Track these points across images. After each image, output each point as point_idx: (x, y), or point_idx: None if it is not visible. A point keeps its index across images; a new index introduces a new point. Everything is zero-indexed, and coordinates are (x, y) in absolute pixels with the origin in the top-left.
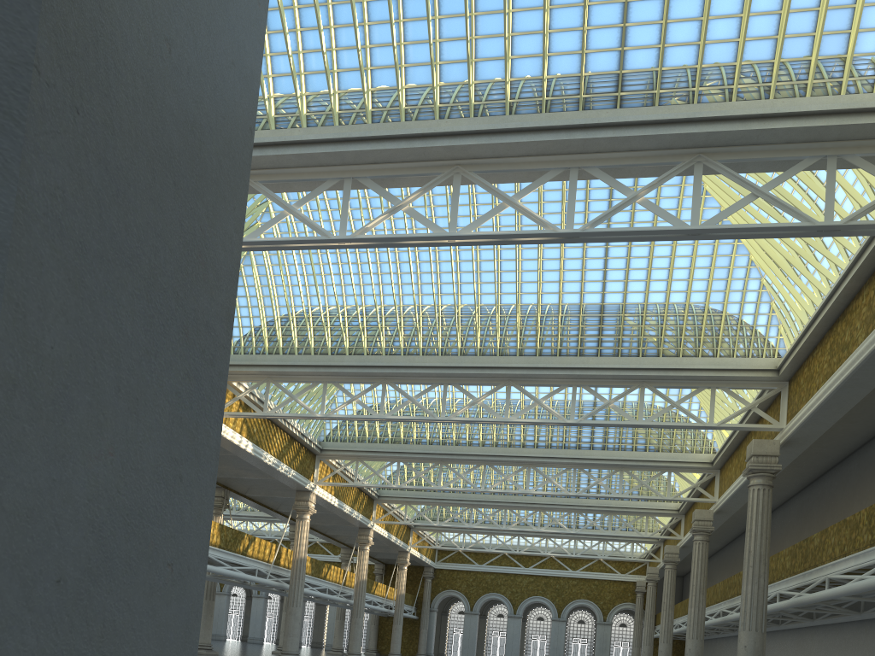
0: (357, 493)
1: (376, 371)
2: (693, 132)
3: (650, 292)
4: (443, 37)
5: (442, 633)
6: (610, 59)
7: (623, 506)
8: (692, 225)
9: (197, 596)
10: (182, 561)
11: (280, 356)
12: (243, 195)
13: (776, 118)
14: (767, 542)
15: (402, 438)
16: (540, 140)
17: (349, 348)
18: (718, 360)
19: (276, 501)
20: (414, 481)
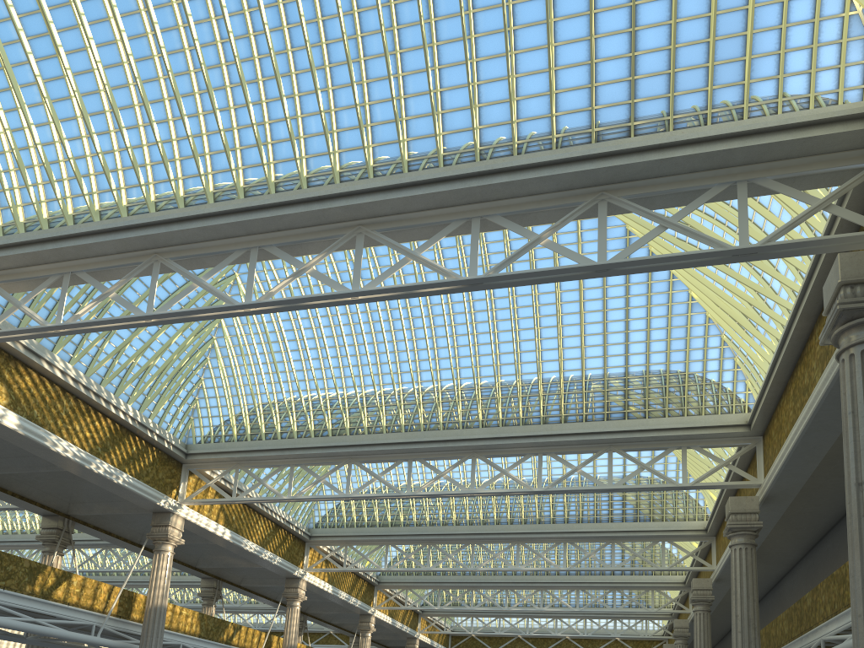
0: (355, 579)
1: (340, 450)
2: (590, 169)
3: (609, 356)
4: (337, 106)
5: None
6: (503, 110)
7: (626, 581)
8: (599, 261)
9: None
10: None
11: (248, 442)
12: None
13: (675, 147)
14: (755, 605)
15: (390, 521)
16: (435, 191)
17: (315, 431)
18: (685, 418)
19: (273, 591)
20: (413, 565)
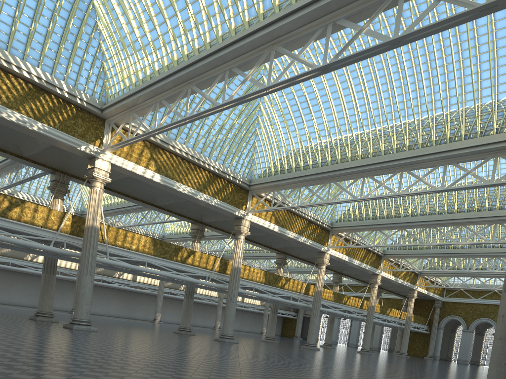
0: (366, 253)
1: (323, 175)
2: None
3: (499, 85)
4: None
5: (450, 344)
6: None
7: None
8: (394, 37)
9: None
10: None
11: (278, 175)
12: None
13: None
14: None
15: (378, 215)
16: (303, 14)
17: (312, 164)
18: None
19: None
20: (406, 243)
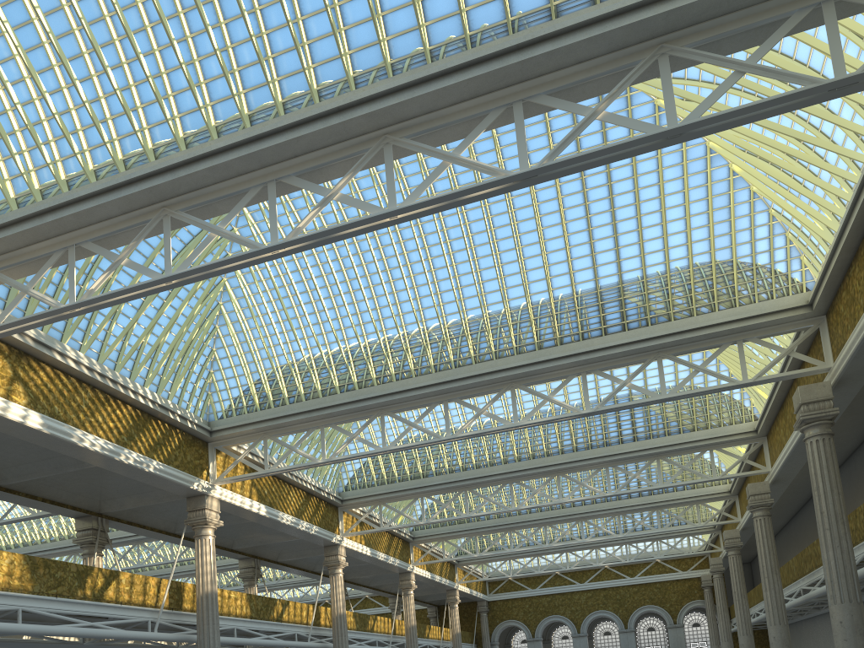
0: (390, 538)
1: (370, 403)
2: (648, 17)
3: (646, 254)
4: None
5: None
6: None
7: (669, 499)
8: (670, 126)
9: None
10: None
11: (272, 409)
12: None
13: None
14: (841, 498)
15: (421, 472)
16: (470, 77)
17: (340, 386)
18: (738, 309)
19: (310, 562)
20: (446, 515)
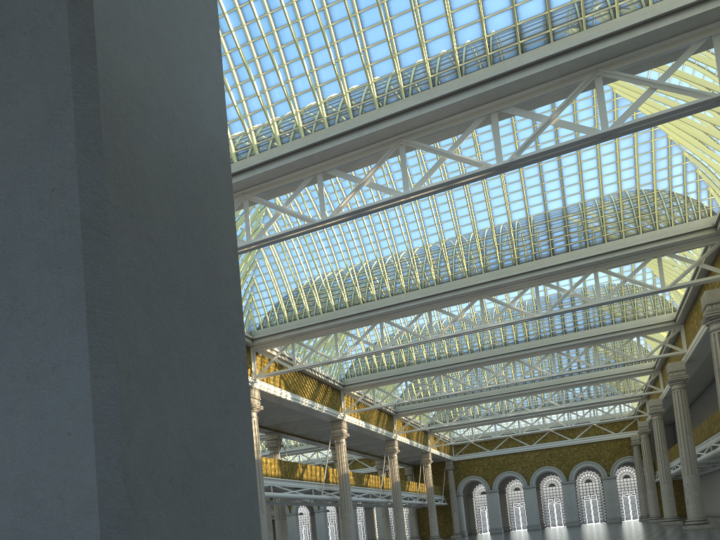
0: (378, 413)
1: (372, 314)
2: (587, 54)
3: (585, 191)
4: (369, 44)
5: (470, 512)
6: (505, 17)
7: (603, 375)
8: (603, 129)
9: (253, 483)
10: (239, 462)
11: (298, 321)
12: (233, 228)
13: (657, 19)
14: None
15: (405, 362)
16: (461, 99)
17: (348, 302)
18: (658, 231)
19: (317, 434)
20: (421, 394)
